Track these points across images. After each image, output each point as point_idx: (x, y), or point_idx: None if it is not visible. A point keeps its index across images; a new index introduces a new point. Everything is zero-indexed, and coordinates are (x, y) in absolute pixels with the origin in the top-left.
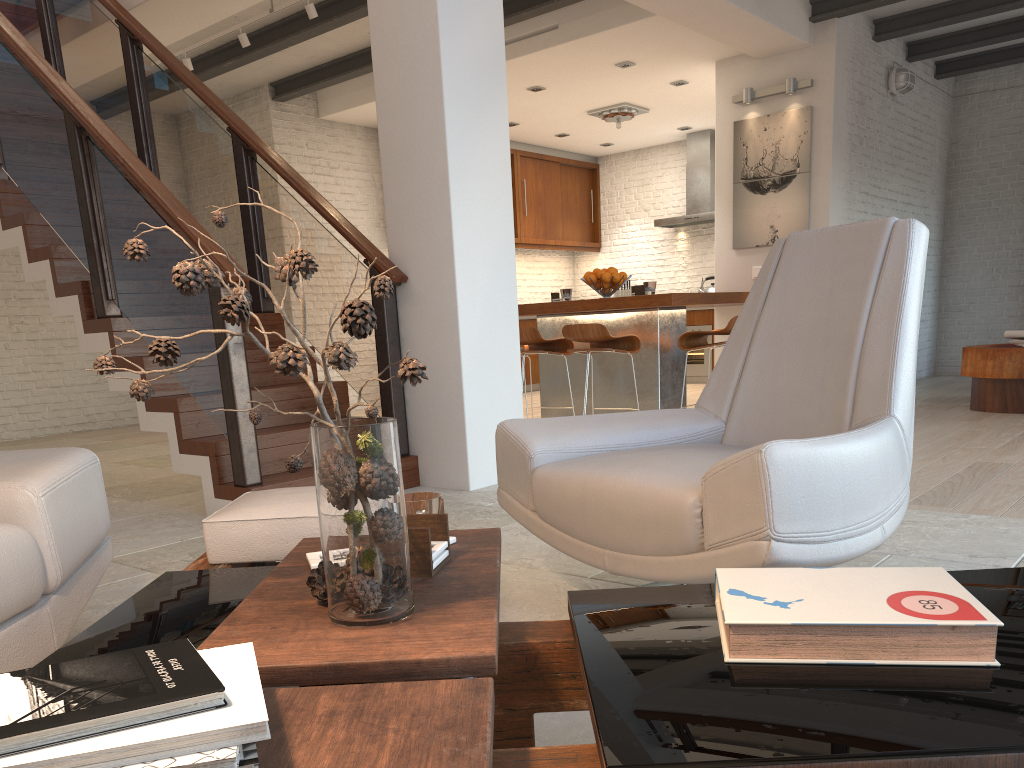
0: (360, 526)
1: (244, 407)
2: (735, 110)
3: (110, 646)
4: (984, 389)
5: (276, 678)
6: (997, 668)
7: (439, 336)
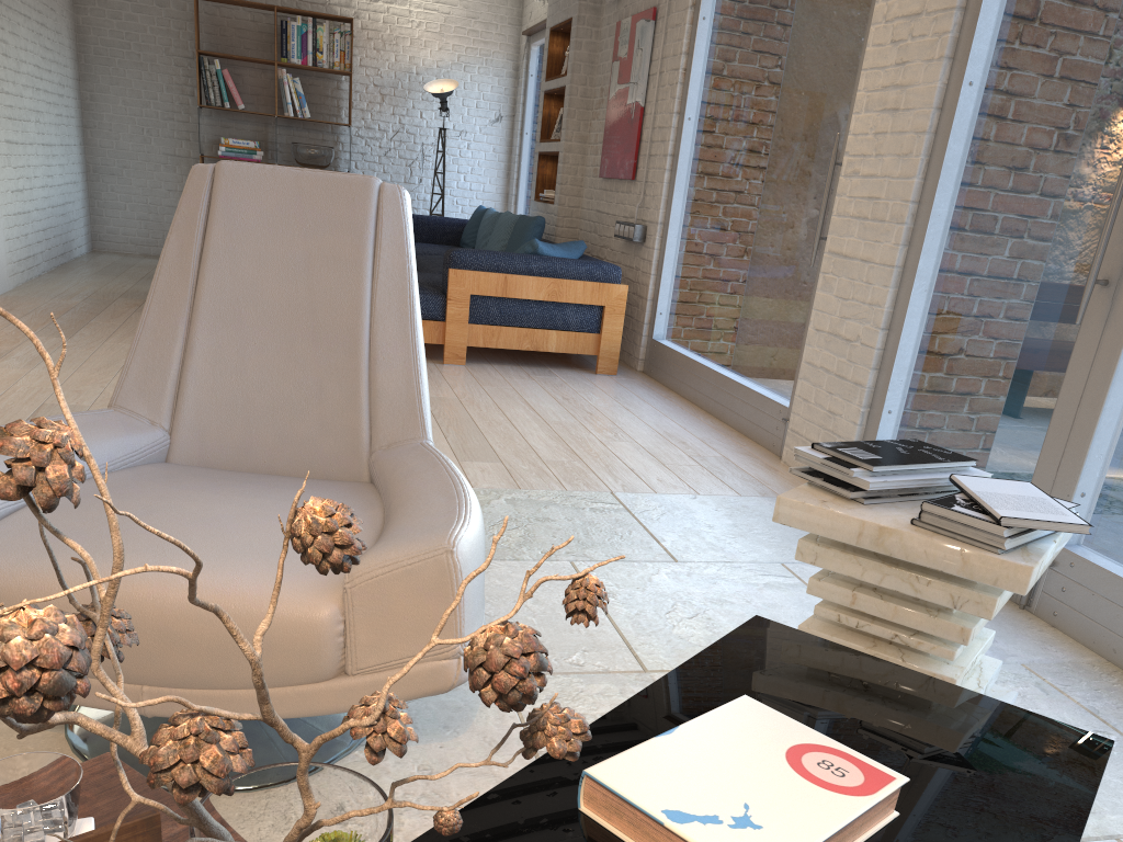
0: None
1: None
2: None
3: None
4: None
5: None
6: (900, 818)
7: None
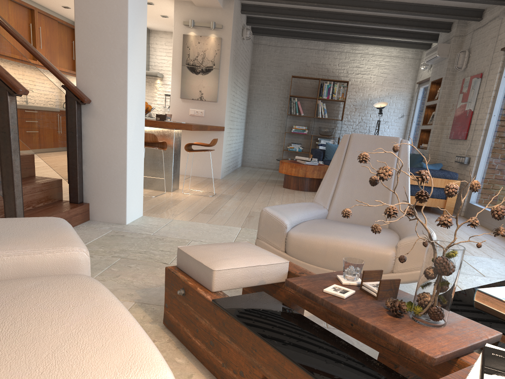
0: (454, 288)
1: (17, 174)
2: (184, 28)
3: (305, 348)
4: (290, 180)
5: (457, 354)
6: None
7: (112, 138)
